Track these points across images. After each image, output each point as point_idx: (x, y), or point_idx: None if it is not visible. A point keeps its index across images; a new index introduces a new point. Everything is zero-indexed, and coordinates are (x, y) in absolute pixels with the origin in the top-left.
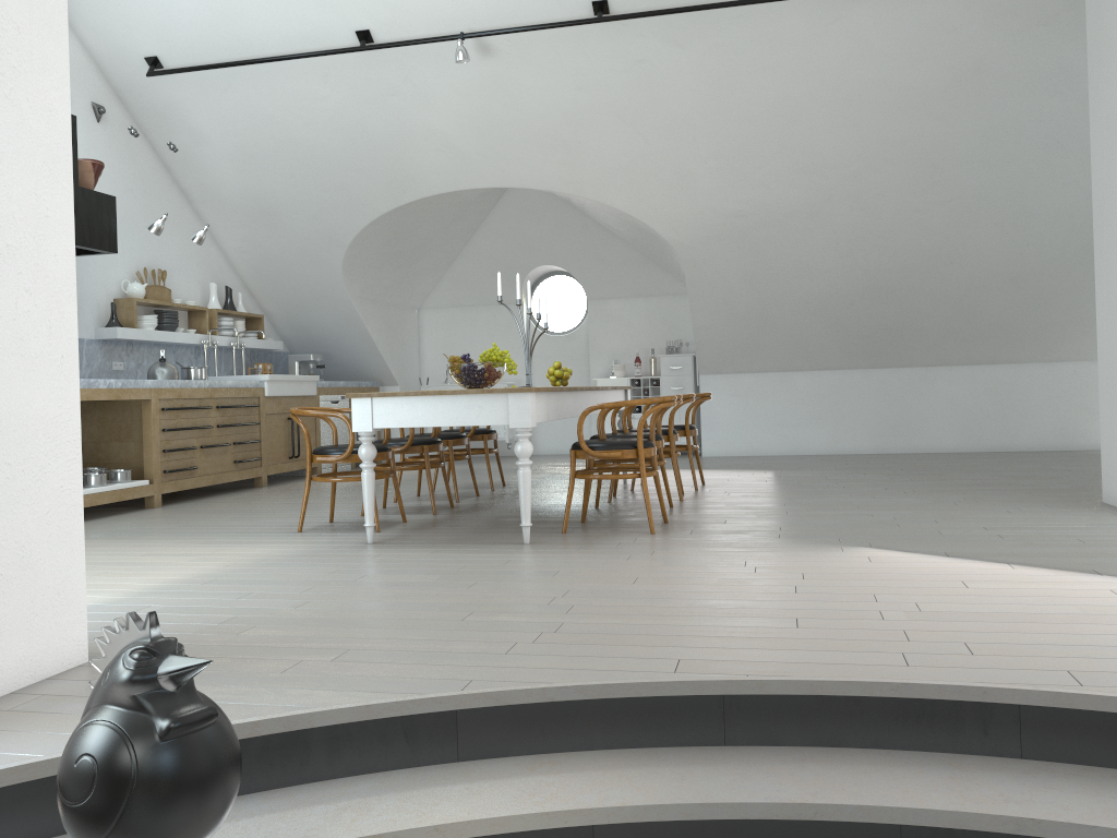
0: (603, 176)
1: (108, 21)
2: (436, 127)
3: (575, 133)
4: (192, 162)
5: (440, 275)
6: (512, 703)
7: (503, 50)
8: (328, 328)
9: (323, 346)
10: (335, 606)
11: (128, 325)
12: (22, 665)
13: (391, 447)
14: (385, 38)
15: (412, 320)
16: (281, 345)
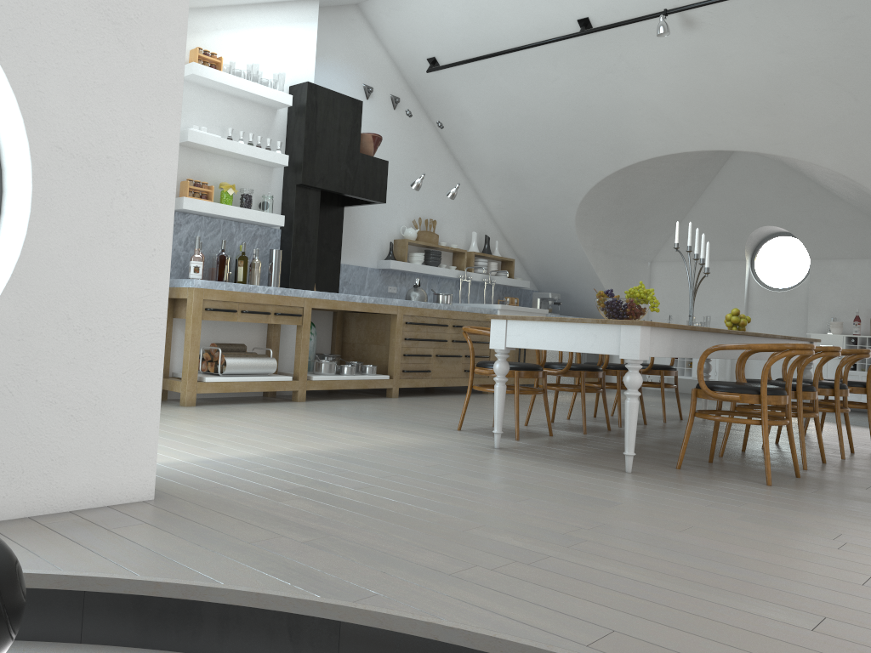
0: (810, 136)
1: (402, 33)
2: (648, 98)
3: (779, 95)
4: (462, 138)
5: (669, 233)
6: (395, 630)
7: (706, 22)
8: (566, 273)
9: (563, 287)
10: (385, 494)
11: (400, 259)
12: (84, 491)
13: (552, 369)
14: (601, 23)
15: (644, 271)
16: (528, 284)
